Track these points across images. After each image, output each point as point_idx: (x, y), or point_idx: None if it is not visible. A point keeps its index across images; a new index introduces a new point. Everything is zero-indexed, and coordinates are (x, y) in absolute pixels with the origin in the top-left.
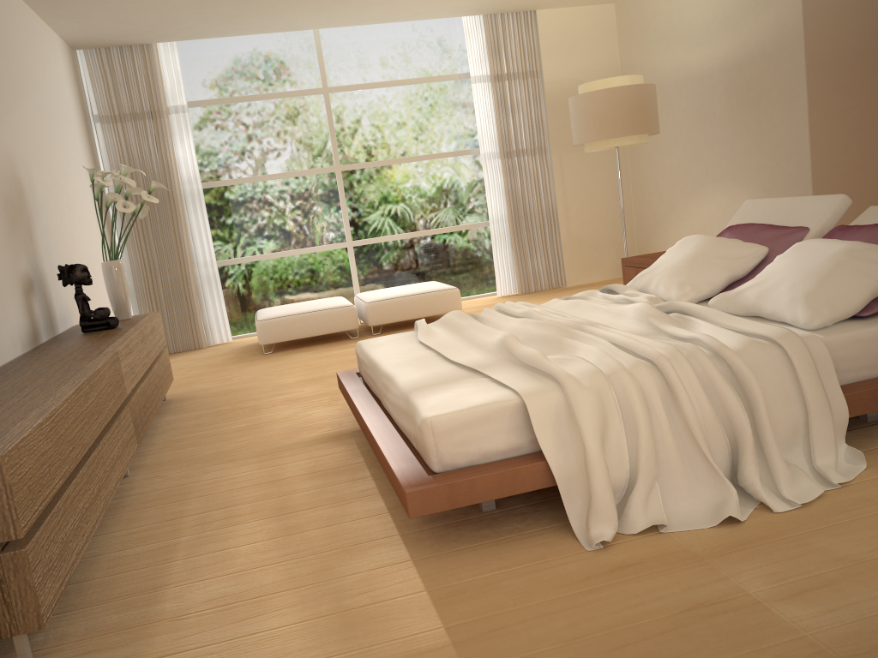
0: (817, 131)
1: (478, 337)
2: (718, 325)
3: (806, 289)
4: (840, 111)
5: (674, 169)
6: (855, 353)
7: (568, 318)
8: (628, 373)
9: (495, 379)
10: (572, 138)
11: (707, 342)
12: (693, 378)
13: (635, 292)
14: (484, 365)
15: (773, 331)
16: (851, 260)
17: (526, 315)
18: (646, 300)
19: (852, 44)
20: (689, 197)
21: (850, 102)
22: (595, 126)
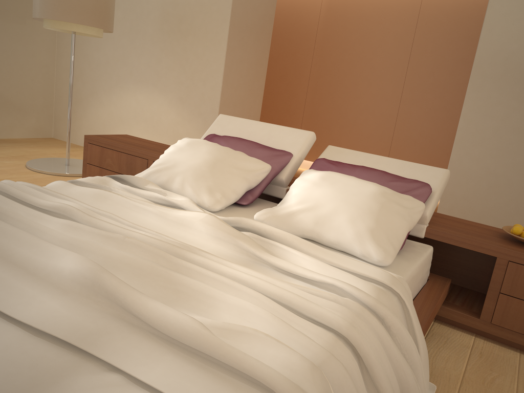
0: (228, 69)
1: (14, 252)
2: (312, 257)
3: (368, 225)
4: (240, 60)
5: (101, 63)
6: (410, 288)
7: (124, 224)
8: (342, 363)
9: (148, 384)
10: (34, 10)
11: (358, 295)
12: (383, 353)
13: (162, 190)
14: (86, 333)
15: (380, 274)
16: (390, 203)
17: (60, 212)
18: (198, 208)
19: (253, 17)
20: (112, 89)
21: (245, 56)
22: (63, 7)
